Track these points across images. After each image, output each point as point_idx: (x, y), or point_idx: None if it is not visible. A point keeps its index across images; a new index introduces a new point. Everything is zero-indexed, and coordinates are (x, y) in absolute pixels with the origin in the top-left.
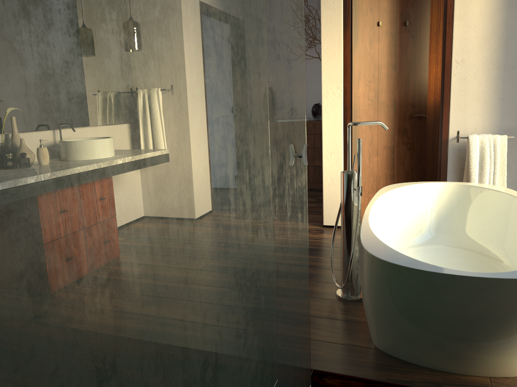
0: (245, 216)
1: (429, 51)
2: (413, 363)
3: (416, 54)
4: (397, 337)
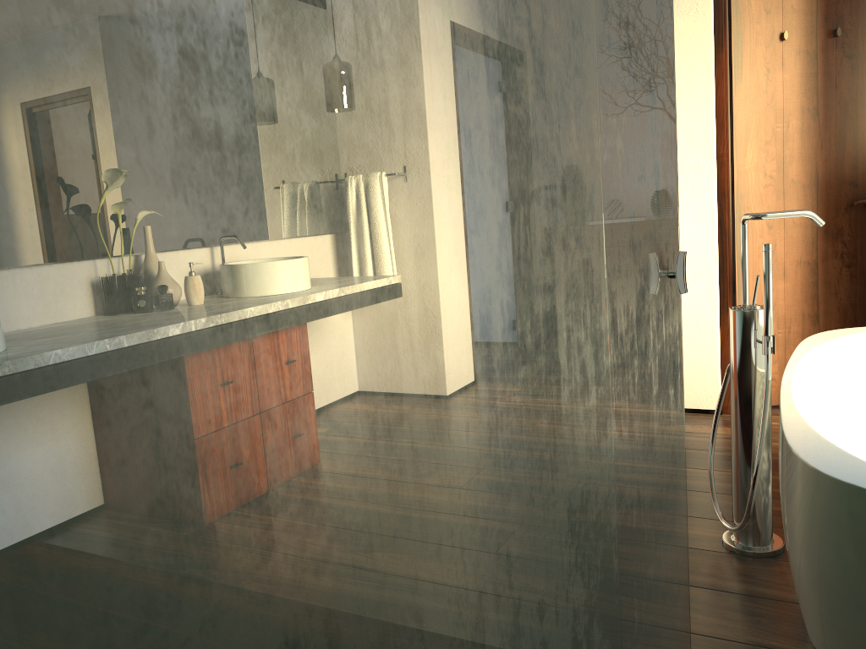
0: (585, 396)
1: None
2: None
3: (858, 88)
4: None
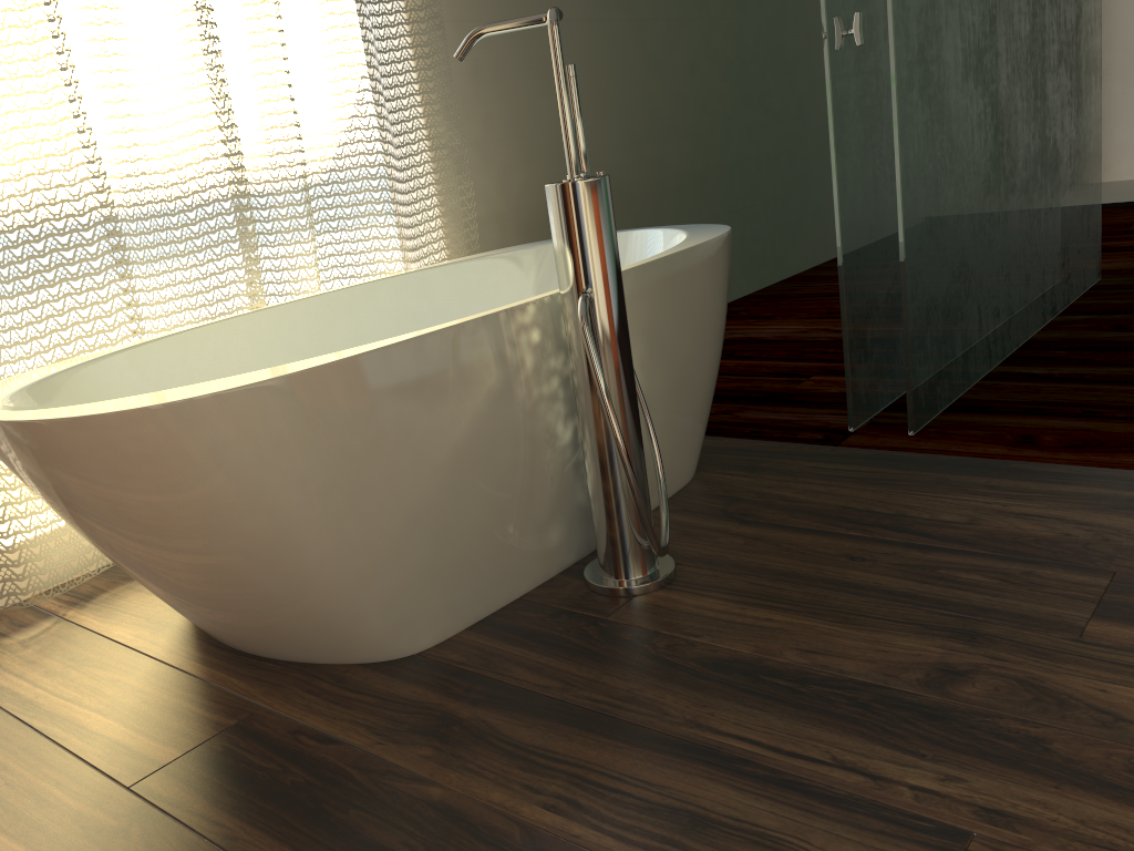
0: None
1: None
2: None
3: None
4: None
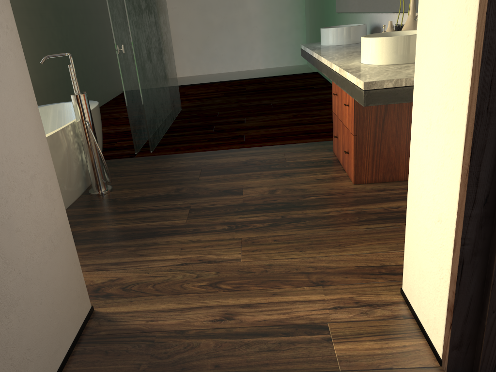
0: None
1: None
2: None
3: None
4: None
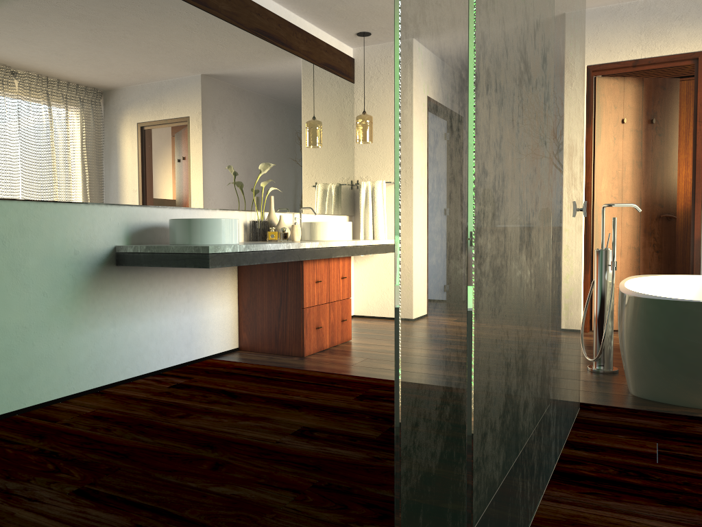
0: (564, 227)
1: (678, 152)
2: (670, 403)
3: (664, 152)
4: (655, 374)
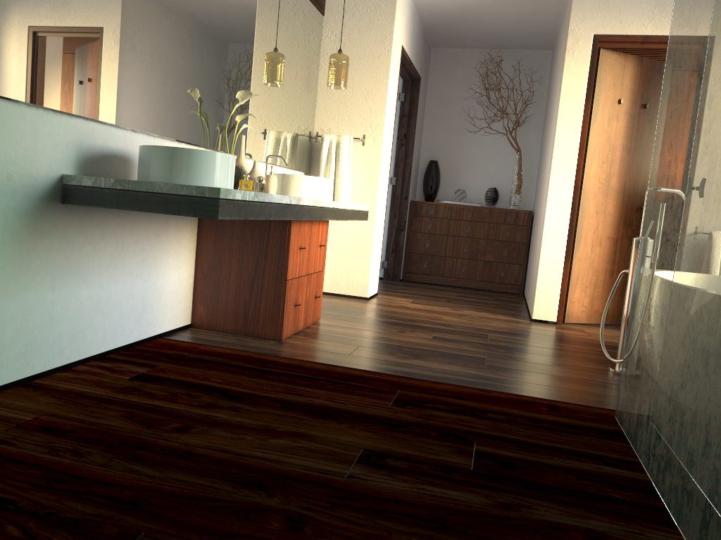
0: None
1: None
2: None
3: (651, 141)
4: None
